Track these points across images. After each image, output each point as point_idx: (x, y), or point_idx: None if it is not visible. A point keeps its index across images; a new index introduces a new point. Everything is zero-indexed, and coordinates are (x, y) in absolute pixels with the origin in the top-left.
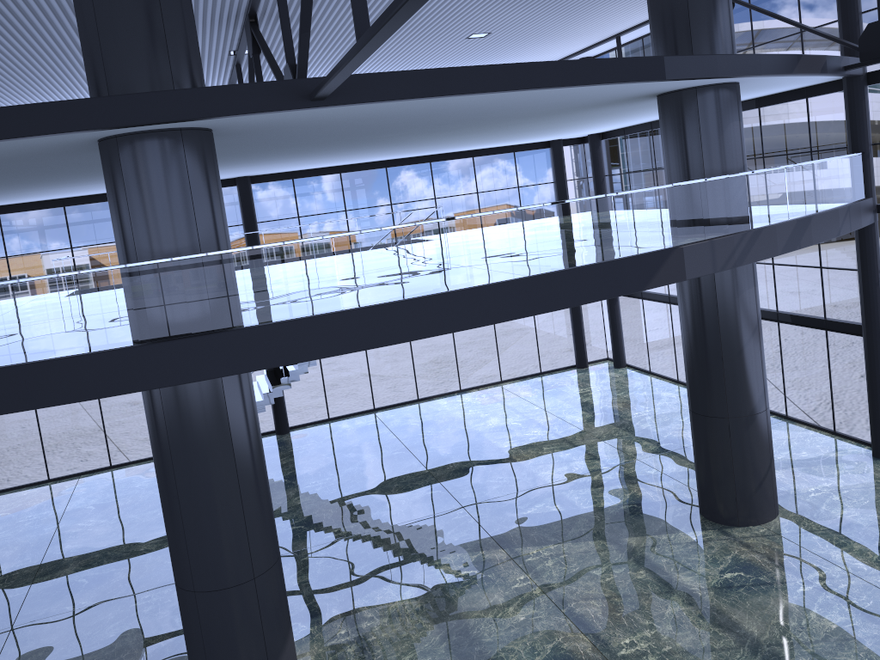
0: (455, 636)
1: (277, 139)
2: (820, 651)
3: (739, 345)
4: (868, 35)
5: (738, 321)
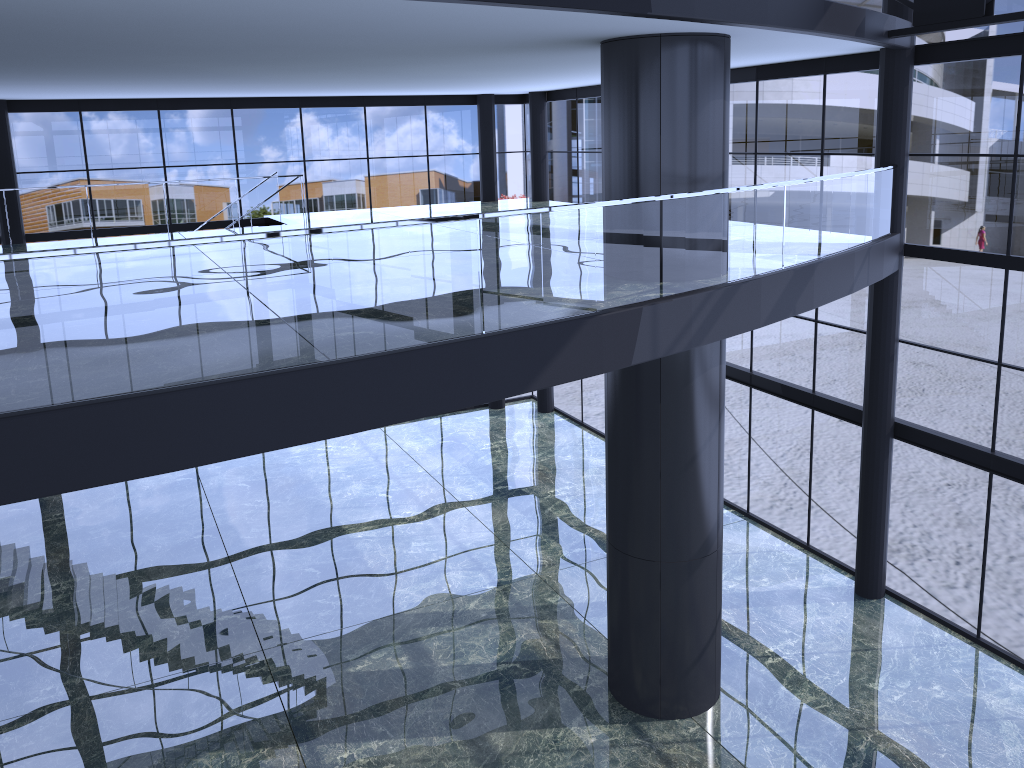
0: None
1: None
2: None
3: (687, 455)
4: None
5: (690, 419)
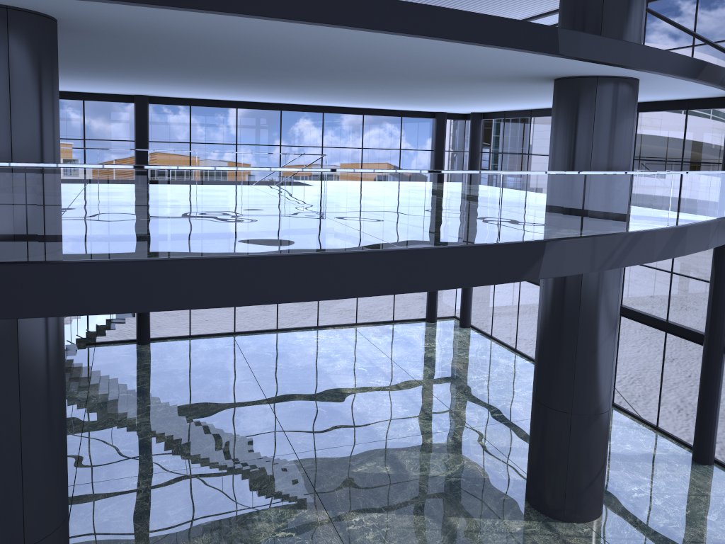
0: None
1: (151, 53)
2: None
3: (595, 344)
4: None
5: (598, 320)
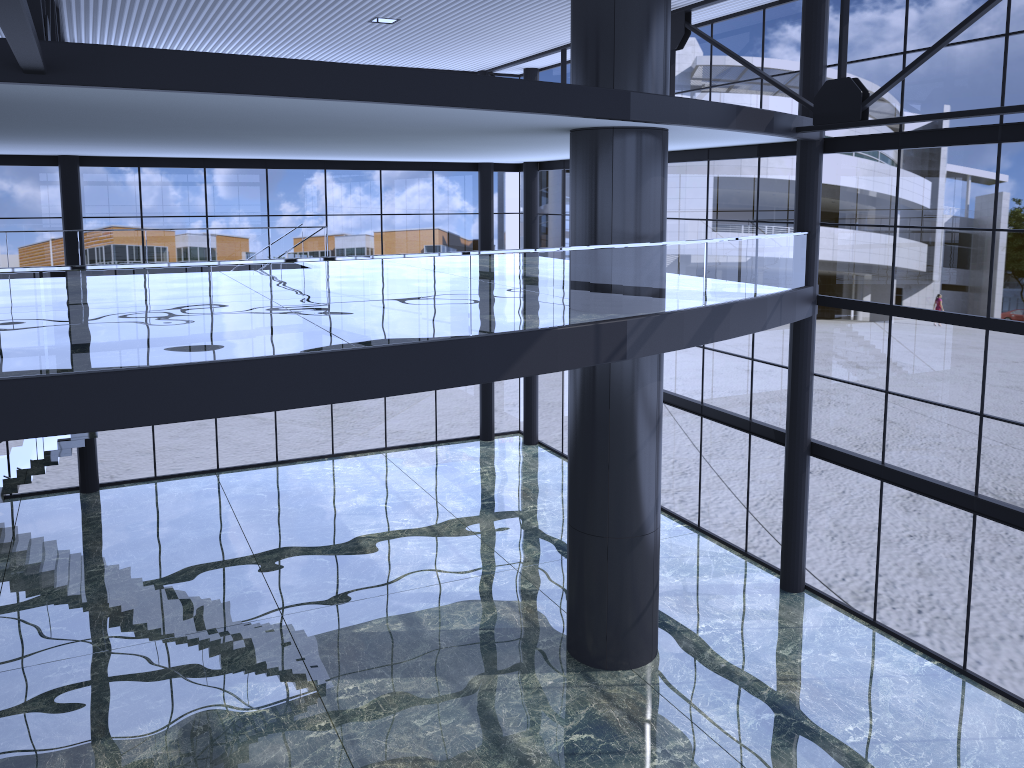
0: None
1: (45, 117)
2: None
3: (630, 451)
4: (825, 94)
5: (632, 422)
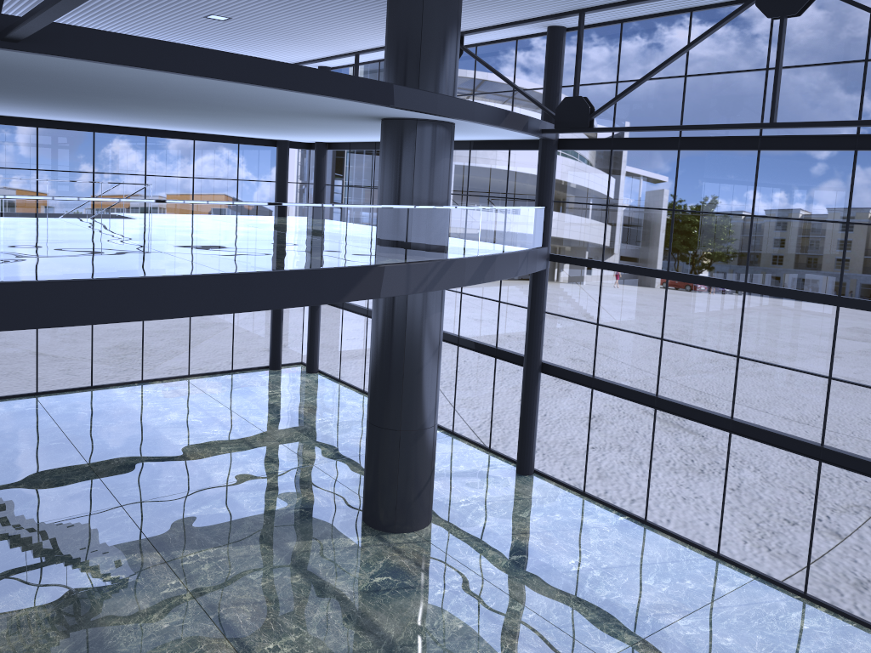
0: (86, 647)
1: None
2: (445, 650)
3: (419, 364)
4: (563, 107)
5: (422, 342)
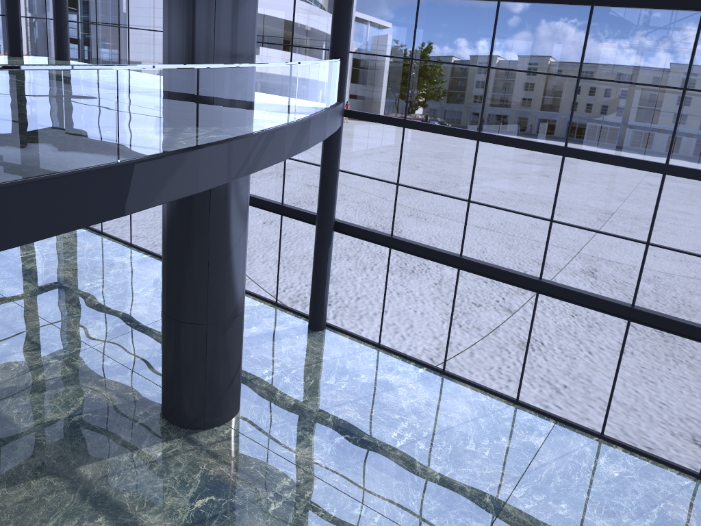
0: None
1: None
2: None
3: (227, 249)
4: None
5: (229, 224)
